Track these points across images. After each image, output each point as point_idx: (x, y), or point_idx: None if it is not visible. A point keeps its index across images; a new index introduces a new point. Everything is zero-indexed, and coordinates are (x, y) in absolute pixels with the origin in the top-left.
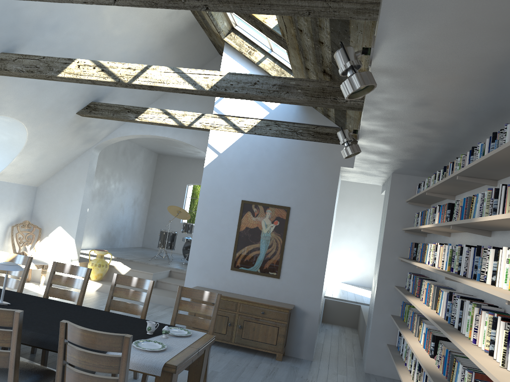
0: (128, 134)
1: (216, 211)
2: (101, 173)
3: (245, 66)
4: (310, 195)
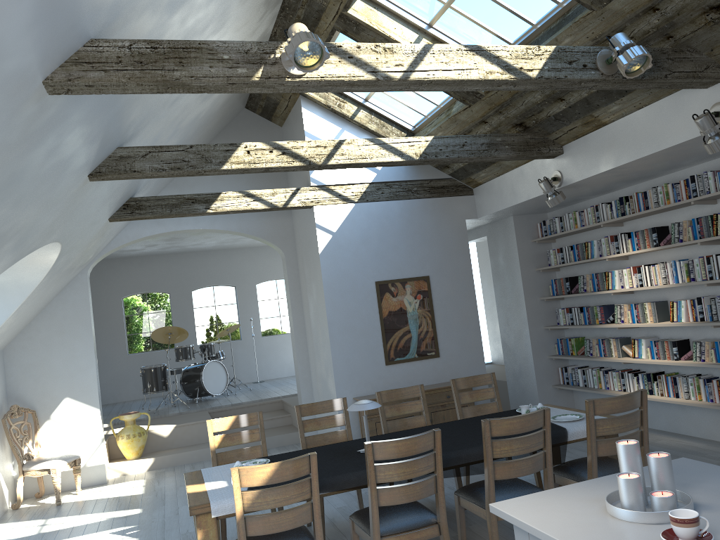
0: (142, 236)
1: (349, 302)
2: None
3: (334, 122)
4: (445, 257)
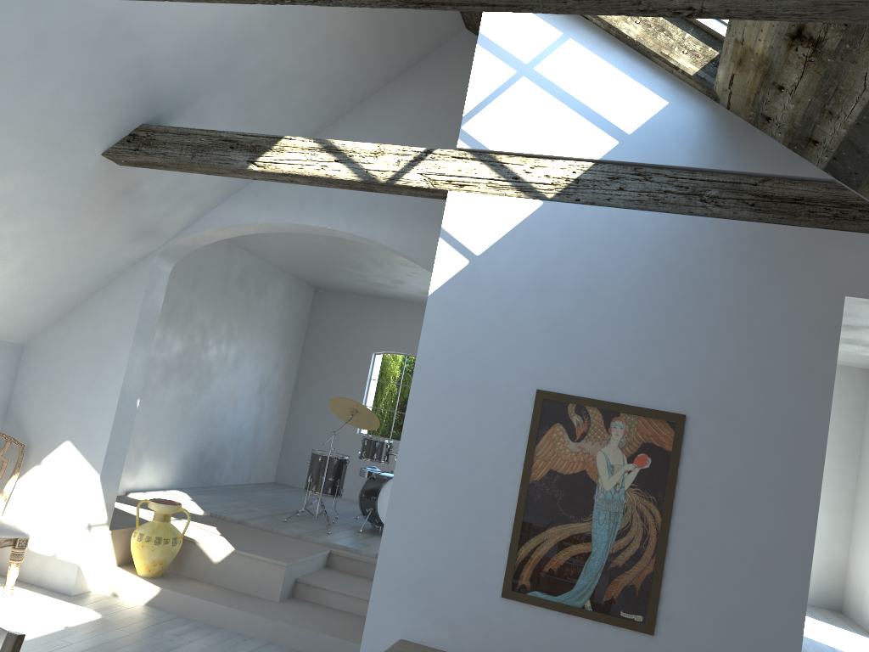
0: (240, 222)
1: (461, 419)
2: (188, 321)
3: (550, 20)
4: (749, 382)
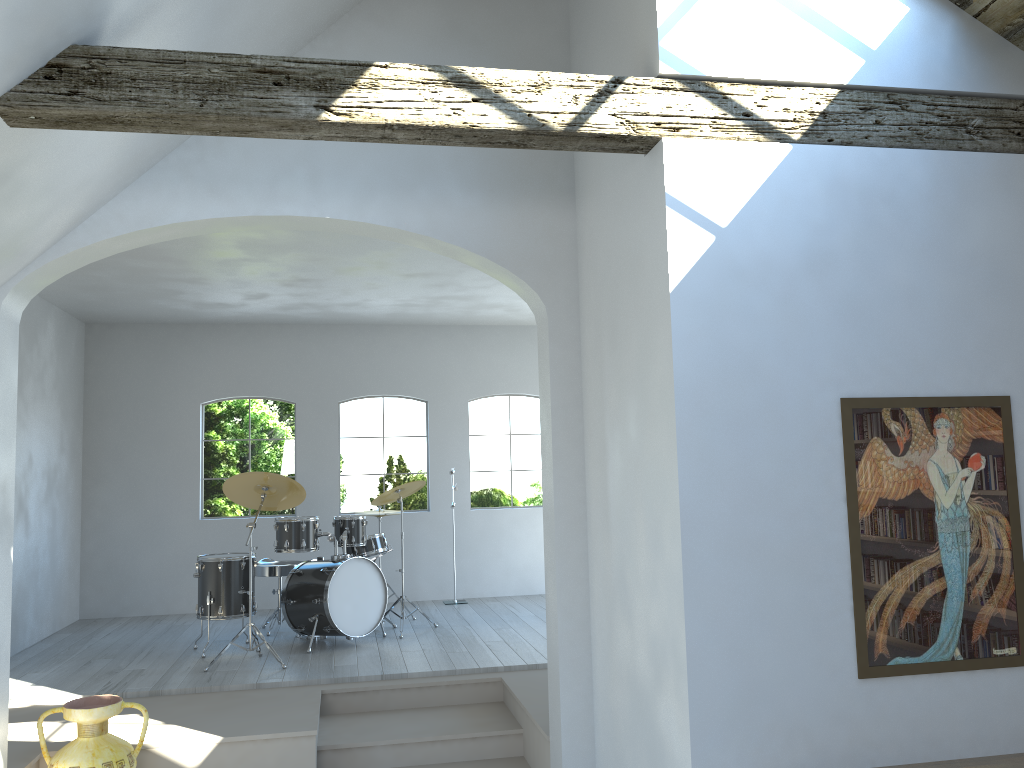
0: (164, 221)
1: (754, 458)
2: None
3: None
4: None
